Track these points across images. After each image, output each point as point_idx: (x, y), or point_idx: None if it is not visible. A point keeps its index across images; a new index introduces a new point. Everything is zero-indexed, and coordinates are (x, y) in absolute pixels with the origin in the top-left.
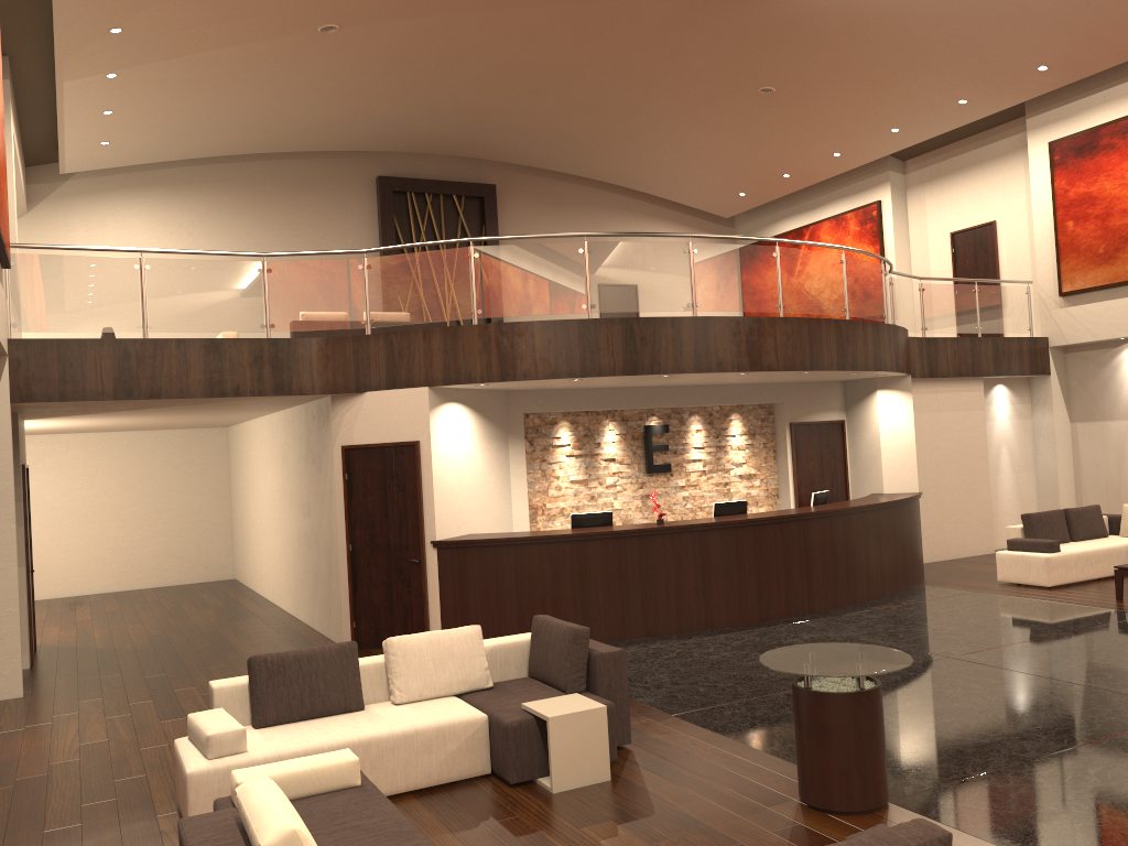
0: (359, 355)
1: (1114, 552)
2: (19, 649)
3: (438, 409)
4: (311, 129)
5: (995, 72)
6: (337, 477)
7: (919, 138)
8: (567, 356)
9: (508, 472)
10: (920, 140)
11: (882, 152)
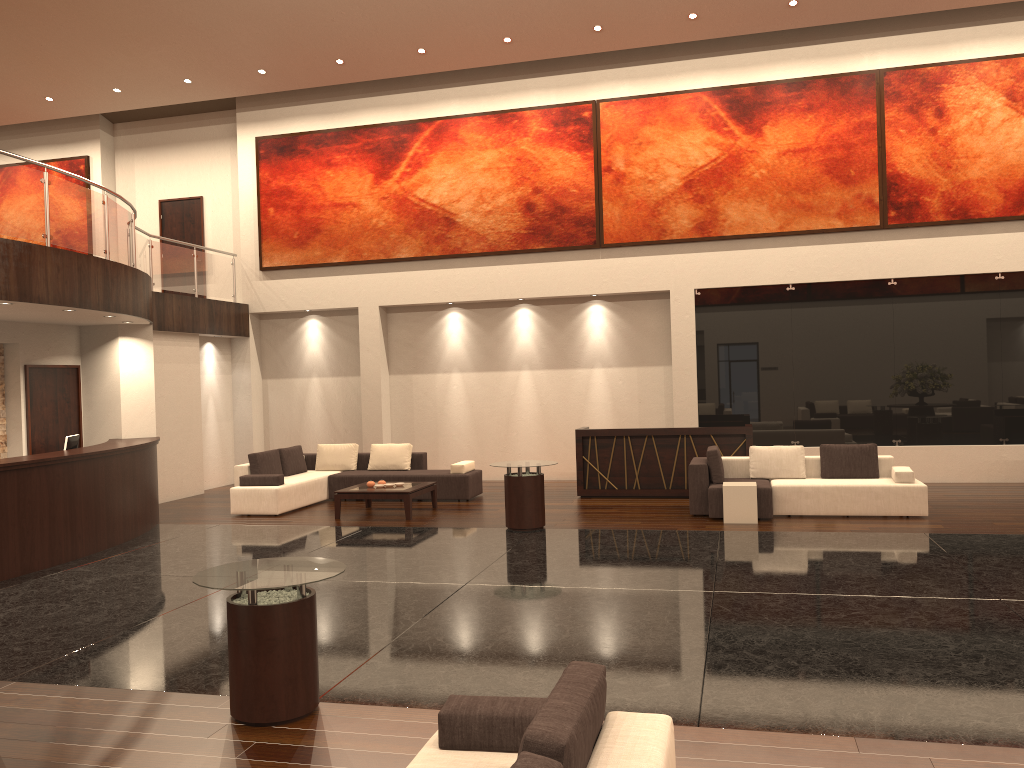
0: None
1: (319, 482)
2: None
3: None
4: None
5: (223, 62)
6: None
7: (139, 104)
8: None
9: None
10: (139, 107)
11: (99, 109)
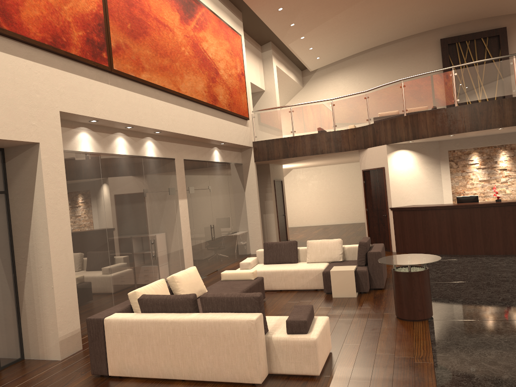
0: (364, 133)
1: None
2: (261, 238)
3: (393, 153)
4: (397, 29)
5: None
6: (362, 182)
7: None
8: (441, 125)
9: (440, 177)
10: None
11: None
